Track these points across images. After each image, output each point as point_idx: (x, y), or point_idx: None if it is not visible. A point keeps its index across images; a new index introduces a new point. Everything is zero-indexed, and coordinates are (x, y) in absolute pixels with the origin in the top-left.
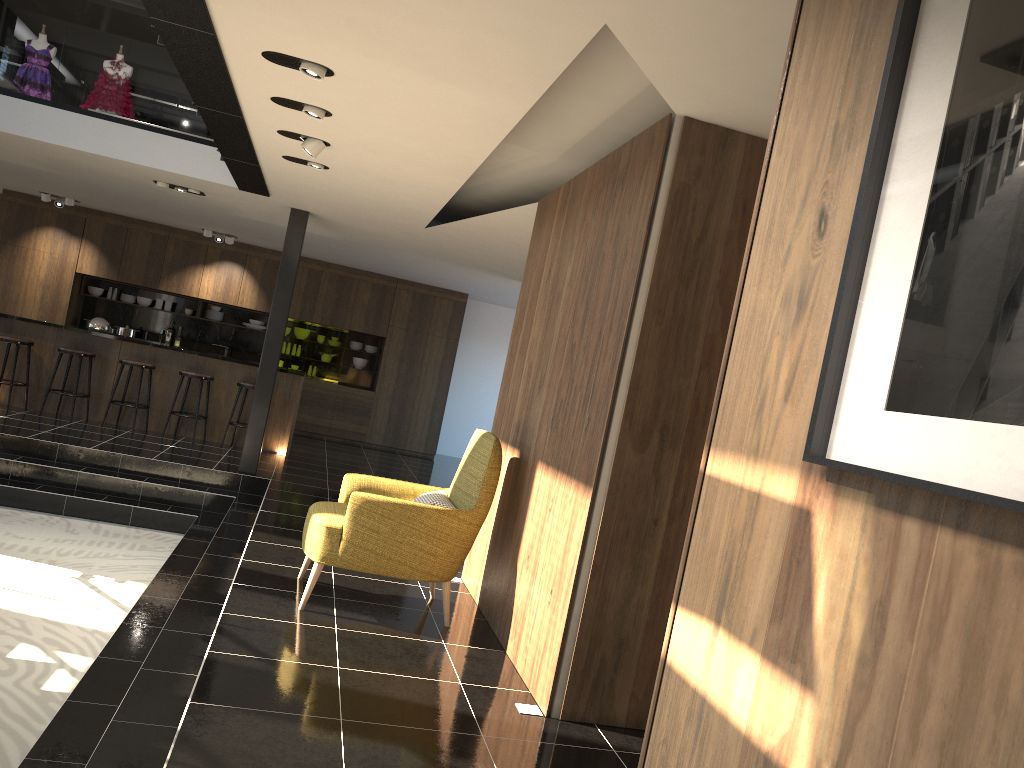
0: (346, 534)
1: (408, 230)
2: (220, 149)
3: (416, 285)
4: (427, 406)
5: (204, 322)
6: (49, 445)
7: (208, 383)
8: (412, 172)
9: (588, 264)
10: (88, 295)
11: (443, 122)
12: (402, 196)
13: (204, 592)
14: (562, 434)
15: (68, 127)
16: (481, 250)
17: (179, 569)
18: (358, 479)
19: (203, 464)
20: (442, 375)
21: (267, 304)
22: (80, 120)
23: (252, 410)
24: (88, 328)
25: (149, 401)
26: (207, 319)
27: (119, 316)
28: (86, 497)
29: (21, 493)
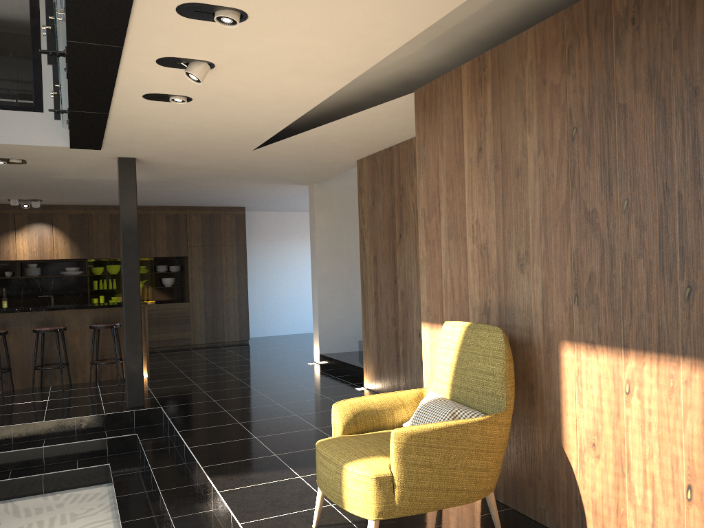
0: (398, 479)
1: (232, 156)
2: (71, 101)
3: (202, 209)
4: (234, 303)
5: (24, 279)
6: None
7: (62, 333)
8: (291, 84)
9: (583, 124)
10: None
11: None
12: (255, 118)
13: None
14: (615, 309)
15: None
16: (294, 162)
17: None
18: (348, 405)
19: (92, 411)
20: (240, 275)
21: (80, 252)
22: None
23: (127, 349)
24: None
25: (9, 363)
26: (28, 276)
27: None
28: None
29: None
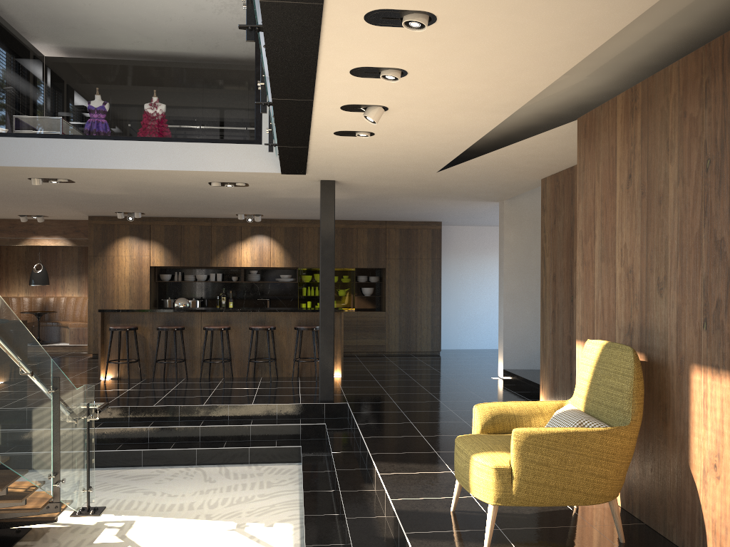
0: (516, 472)
1: (419, 177)
2: (278, 139)
3: (400, 223)
4: (427, 314)
5: (247, 284)
6: (172, 408)
7: (272, 332)
8: (458, 119)
9: (715, 156)
10: (161, 281)
11: (529, 51)
12: (432, 146)
13: (368, 539)
14: None
15: (141, 153)
16: (479, 181)
17: (318, 507)
18: (488, 408)
19: (290, 400)
20: (434, 288)
21: (292, 261)
22: (149, 146)
23: (321, 349)
24: (174, 307)
25: (230, 355)
26: (249, 281)
27: (185, 292)
28: (211, 447)
29: (161, 453)
